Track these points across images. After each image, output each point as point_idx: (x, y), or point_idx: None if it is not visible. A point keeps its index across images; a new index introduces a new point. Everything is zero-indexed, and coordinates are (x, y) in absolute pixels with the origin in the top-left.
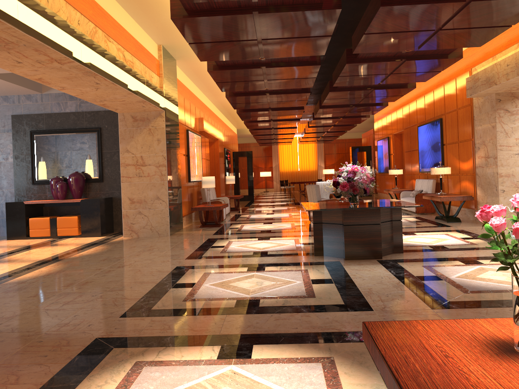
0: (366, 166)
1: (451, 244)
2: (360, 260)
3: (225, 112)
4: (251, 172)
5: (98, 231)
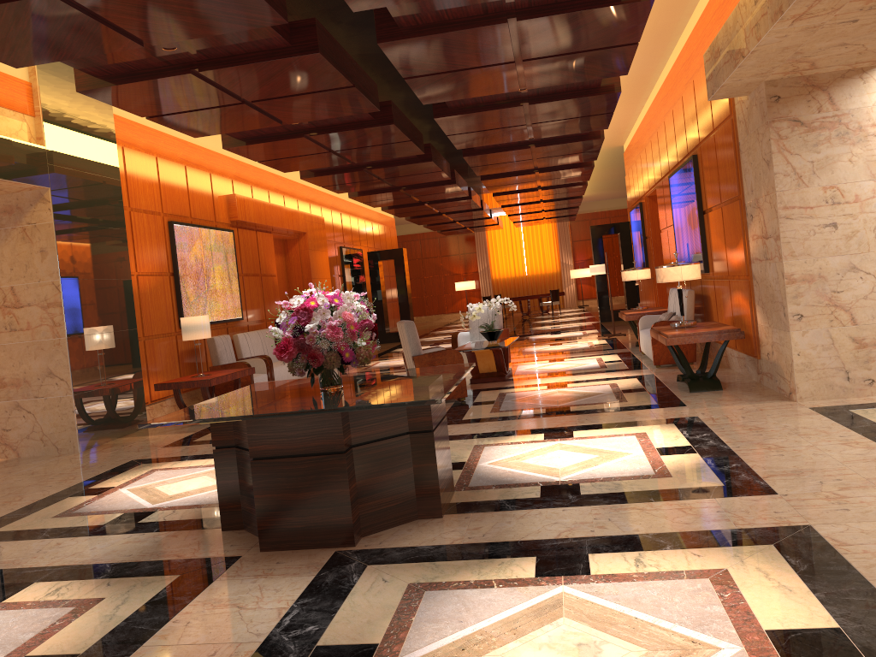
0: (346, 293)
1: (605, 478)
2: (293, 553)
3: None
4: (404, 289)
5: None
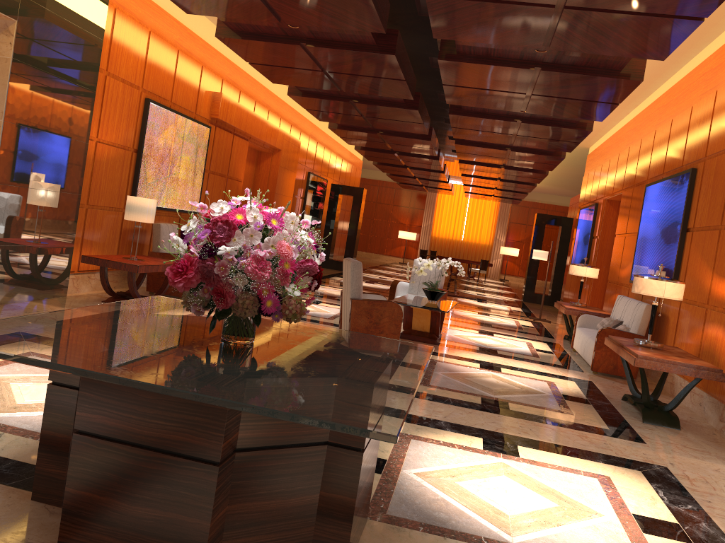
0: (292, 216)
1: None
2: None
3: None
4: (356, 225)
5: None
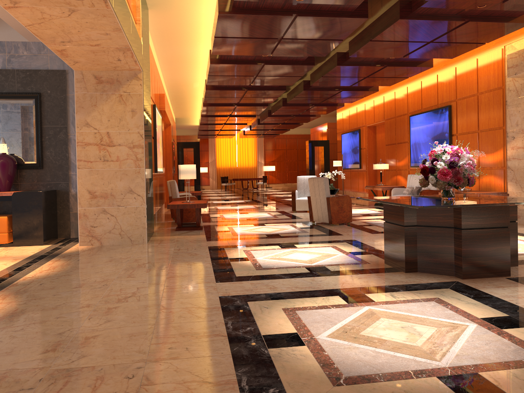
0: (467, 148)
1: None
2: (484, 279)
3: (173, 95)
4: (198, 166)
5: (38, 238)
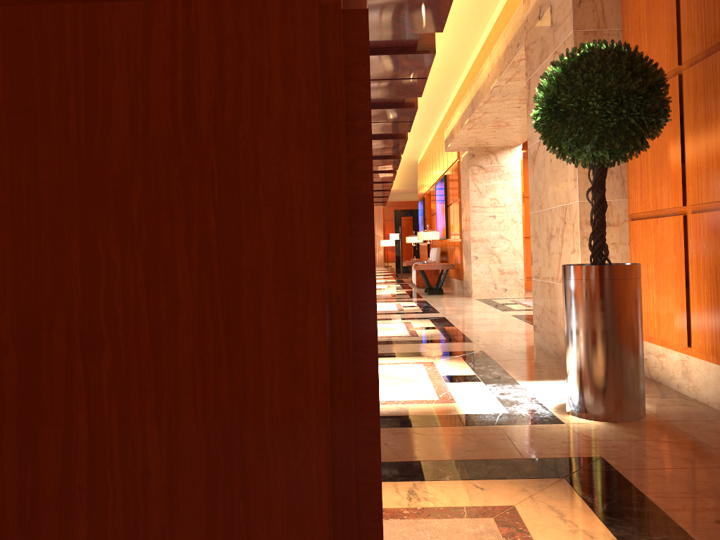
0: None
1: (377, 311)
2: None
3: None
4: None
5: None
